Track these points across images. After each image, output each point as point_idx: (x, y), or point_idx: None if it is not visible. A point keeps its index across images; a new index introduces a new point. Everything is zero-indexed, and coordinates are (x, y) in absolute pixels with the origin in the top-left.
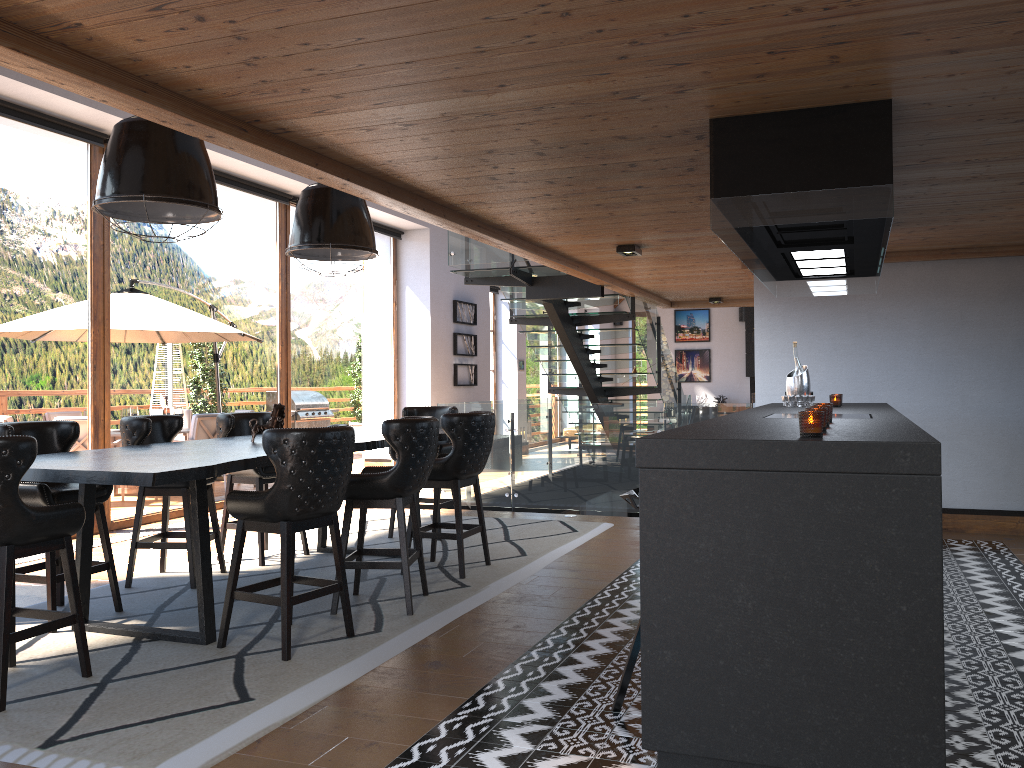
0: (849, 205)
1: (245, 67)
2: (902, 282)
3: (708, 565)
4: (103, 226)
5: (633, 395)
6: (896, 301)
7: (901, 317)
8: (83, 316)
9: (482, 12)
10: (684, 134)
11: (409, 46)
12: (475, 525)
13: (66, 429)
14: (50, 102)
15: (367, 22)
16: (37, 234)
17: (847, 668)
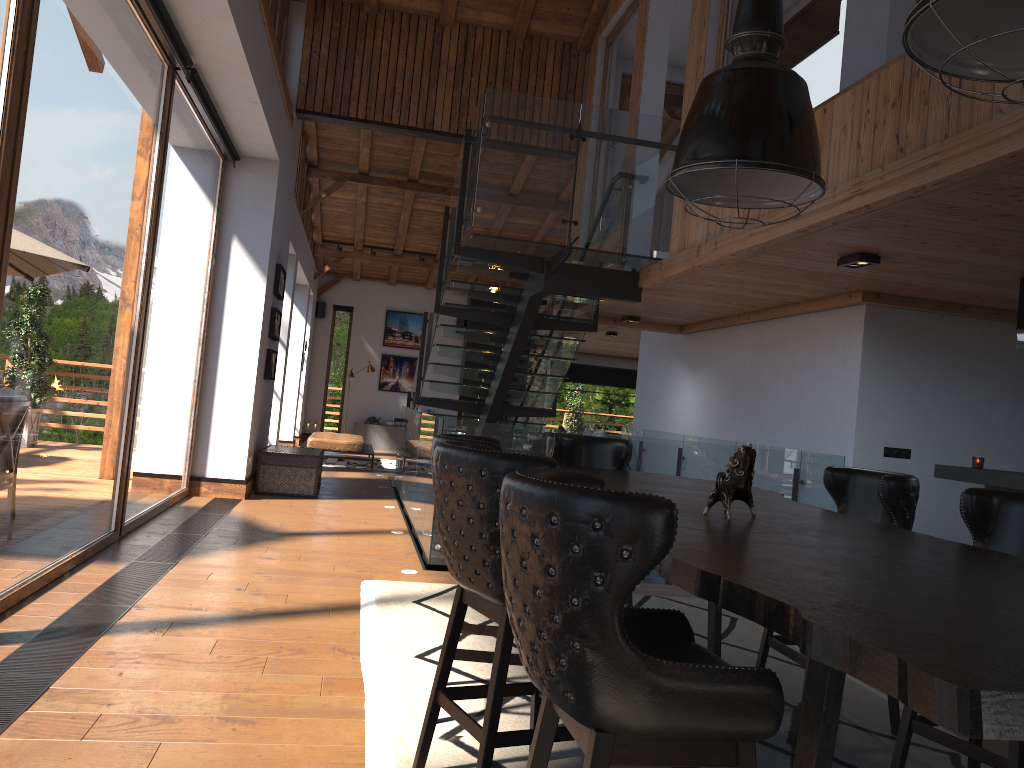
0: None
1: None
2: (1001, 343)
3: None
4: (30, 14)
5: (324, 399)
6: (994, 362)
7: (997, 379)
8: None
9: None
10: None
11: None
12: None
13: None
14: None
15: None
16: None
17: None
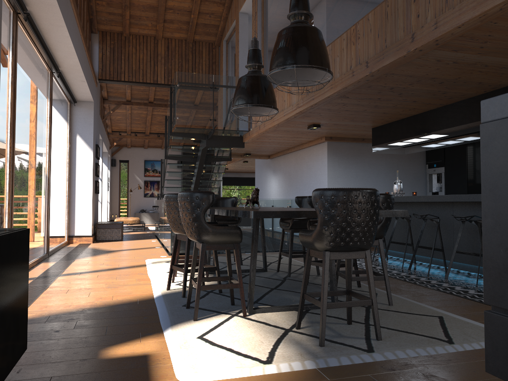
0: None
1: (505, 29)
2: None
3: None
4: (15, 70)
5: (119, 203)
6: (377, 158)
7: (378, 165)
8: (6, 130)
9: None
10: (495, 86)
11: None
12: (301, 251)
13: None
14: None
15: None
16: None
17: None
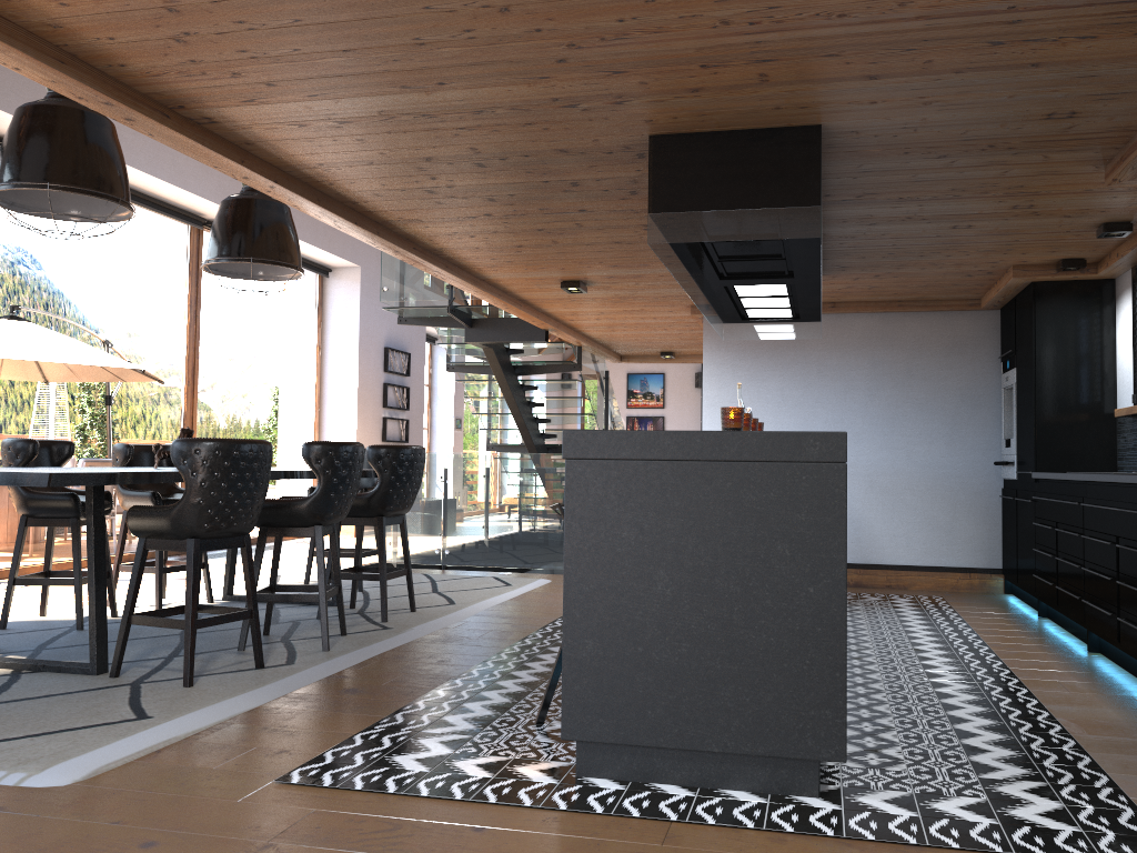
0: (780, 225)
1: (174, 43)
2: (850, 333)
3: (630, 553)
4: None
5: None
6: (844, 352)
7: (849, 369)
8: None
9: (422, 1)
10: (625, 151)
11: (348, 32)
12: (400, 568)
13: None
14: None
15: (306, 3)
16: None
17: (758, 650)
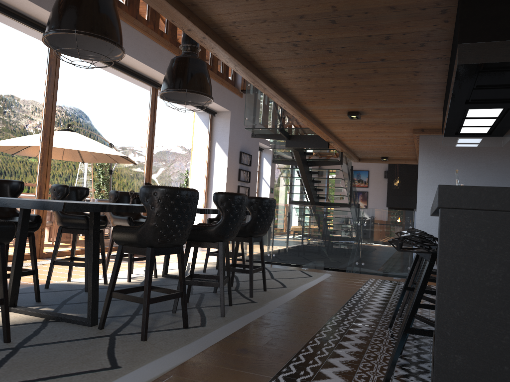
0: None
1: None
2: (507, 146)
3: (497, 288)
4: (54, 85)
5: None
6: (503, 157)
7: (505, 166)
8: (38, 134)
9: None
10: (435, 7)
11: None
12: (259, 266)
13: (15, 185)
14: (29, 8)
15: None
16: (15, 84)
17: None
